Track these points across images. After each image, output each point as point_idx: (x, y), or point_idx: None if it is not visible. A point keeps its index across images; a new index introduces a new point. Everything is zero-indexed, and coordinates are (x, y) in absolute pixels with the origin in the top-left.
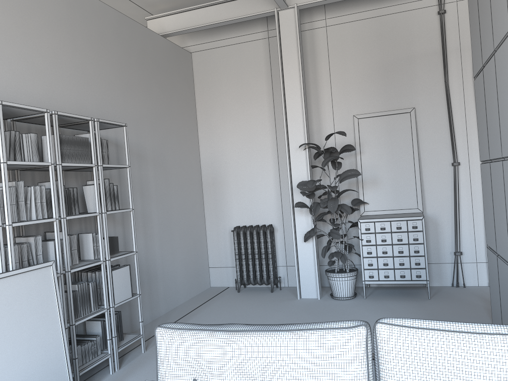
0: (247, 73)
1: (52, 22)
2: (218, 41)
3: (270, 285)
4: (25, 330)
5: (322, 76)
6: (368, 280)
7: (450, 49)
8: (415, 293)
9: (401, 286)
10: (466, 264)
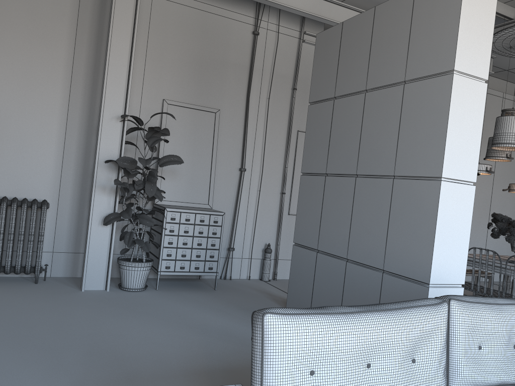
0: (44, 5)
1: None
2: None
3: (35, 274)
4: None
5: (138, 46)
6: (164, 271)
7: (255, 68)
8: (198, 285)
9: (176, 278)
10: (234, 259)
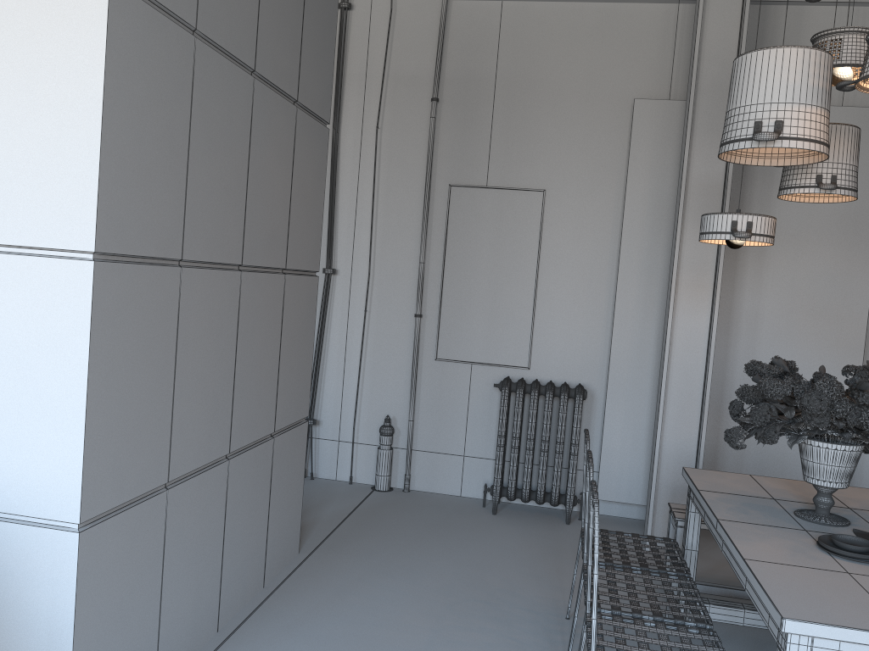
0: None
1: None
2: None
3: None
4: None
5: None
6: None
7: (351, 73)
8: None
9: None
10: (323, 441)
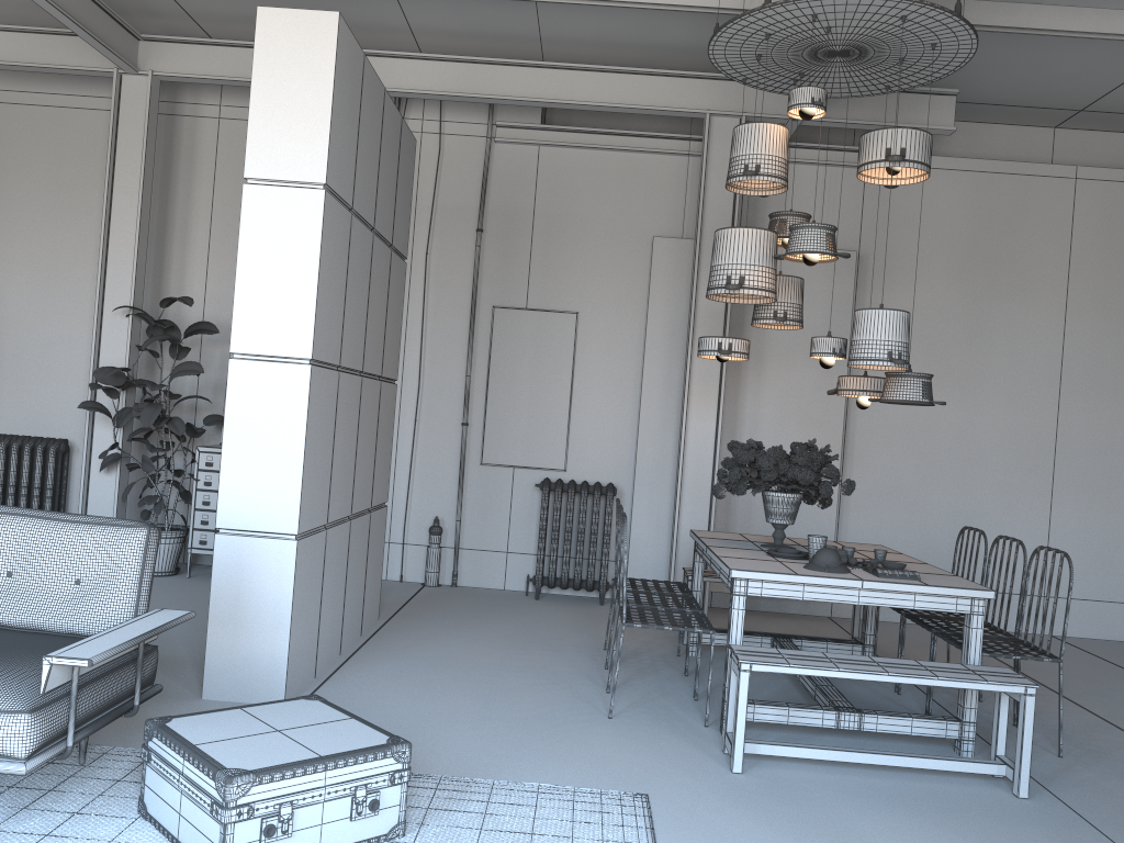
0: (69, 164)
1: None
2: (24, 93)
3: None
4: None
5: (199, 200)
6: (198, 548)
7: None
8: None
9: None
10: None
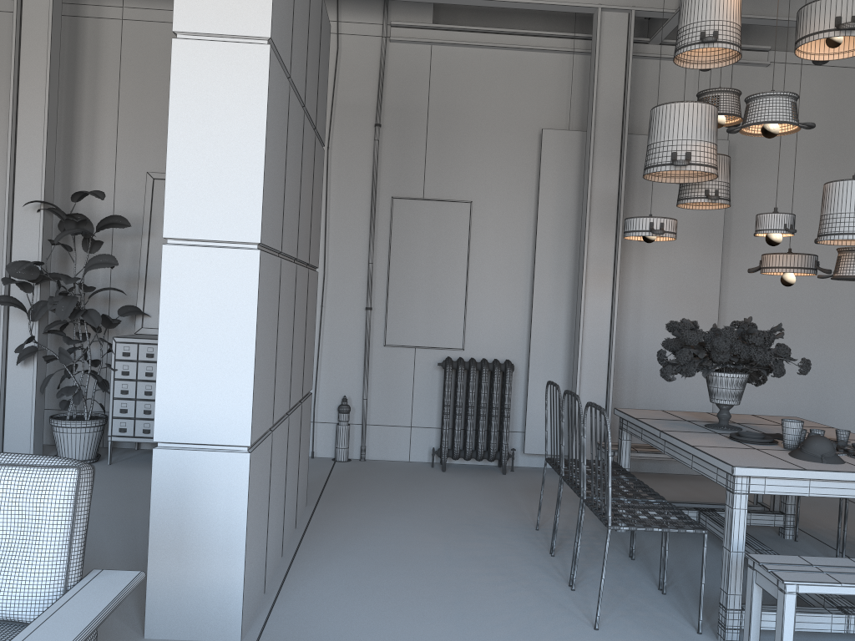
0: None
1: None
2: None
3: None
4: None
5: (105, 99)
6: (118, 435)
7: None
8: None
9: None
10: None
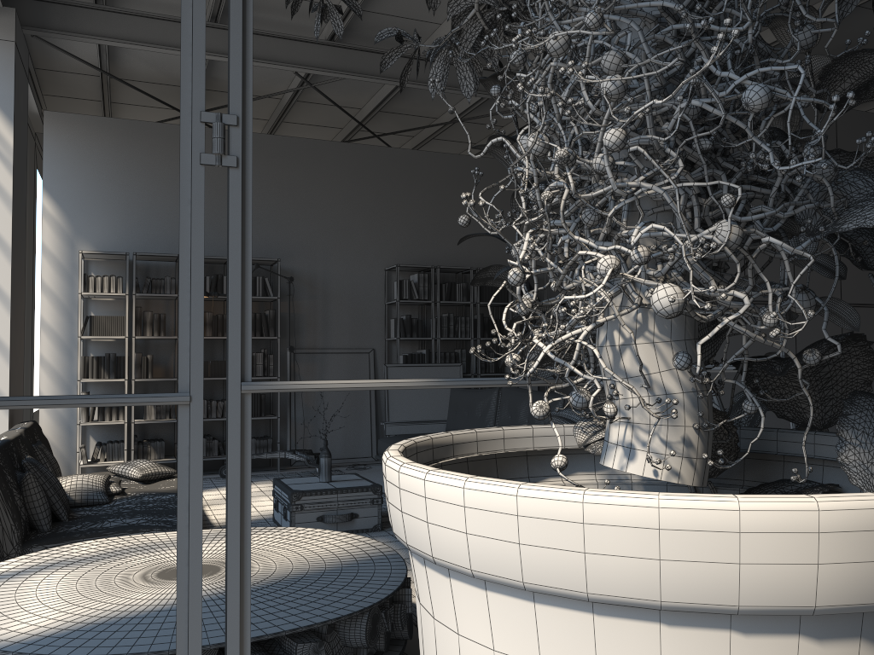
0: None
1: (503, 197)
2: None
3: None
4: (437, 398)
5: None
6: None
7: None
8: None
9: None
10: None
